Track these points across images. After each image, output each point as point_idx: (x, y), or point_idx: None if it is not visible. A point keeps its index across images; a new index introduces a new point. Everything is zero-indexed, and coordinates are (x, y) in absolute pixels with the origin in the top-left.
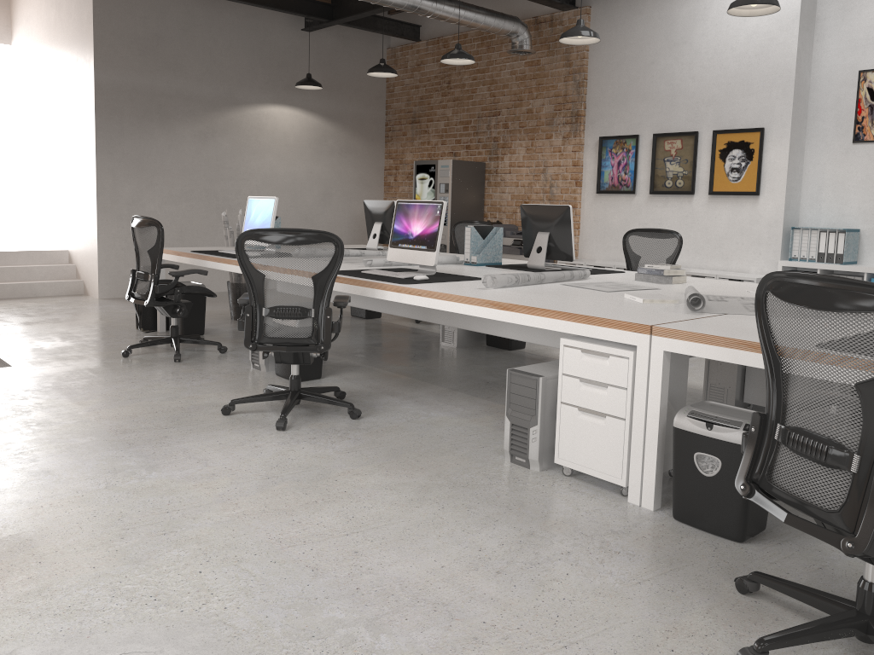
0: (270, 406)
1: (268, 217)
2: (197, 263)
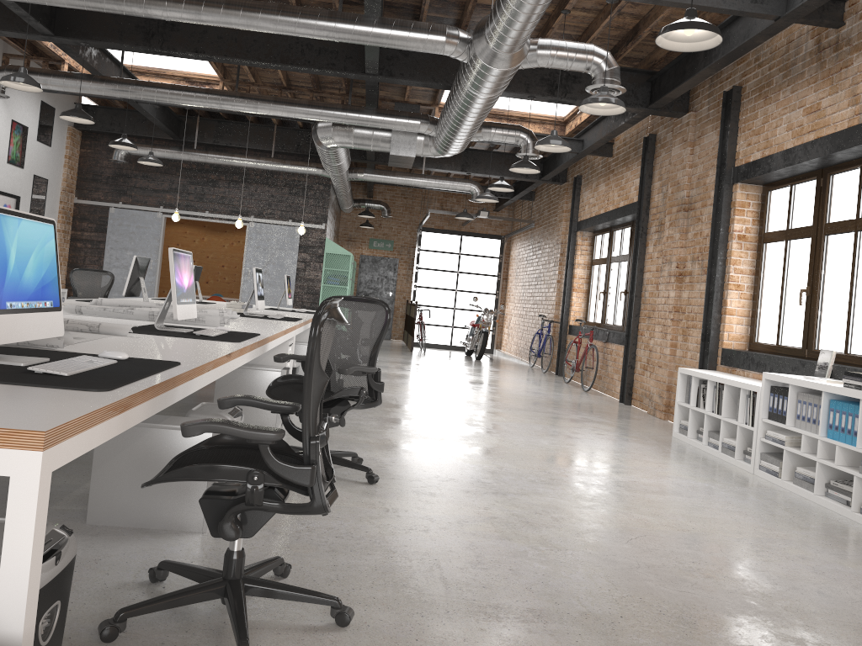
0: None
1: (51, 266)
2: (161, 404)
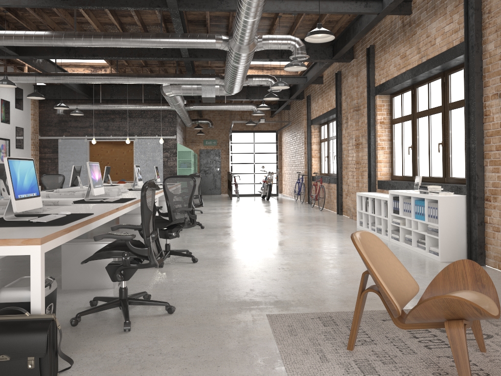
0: (171, 263)
1: (34, 178)
2: (85, 229)
